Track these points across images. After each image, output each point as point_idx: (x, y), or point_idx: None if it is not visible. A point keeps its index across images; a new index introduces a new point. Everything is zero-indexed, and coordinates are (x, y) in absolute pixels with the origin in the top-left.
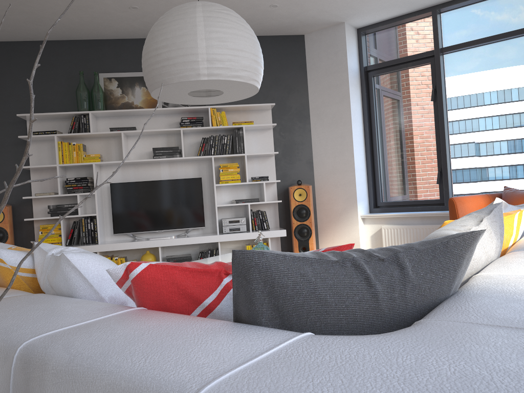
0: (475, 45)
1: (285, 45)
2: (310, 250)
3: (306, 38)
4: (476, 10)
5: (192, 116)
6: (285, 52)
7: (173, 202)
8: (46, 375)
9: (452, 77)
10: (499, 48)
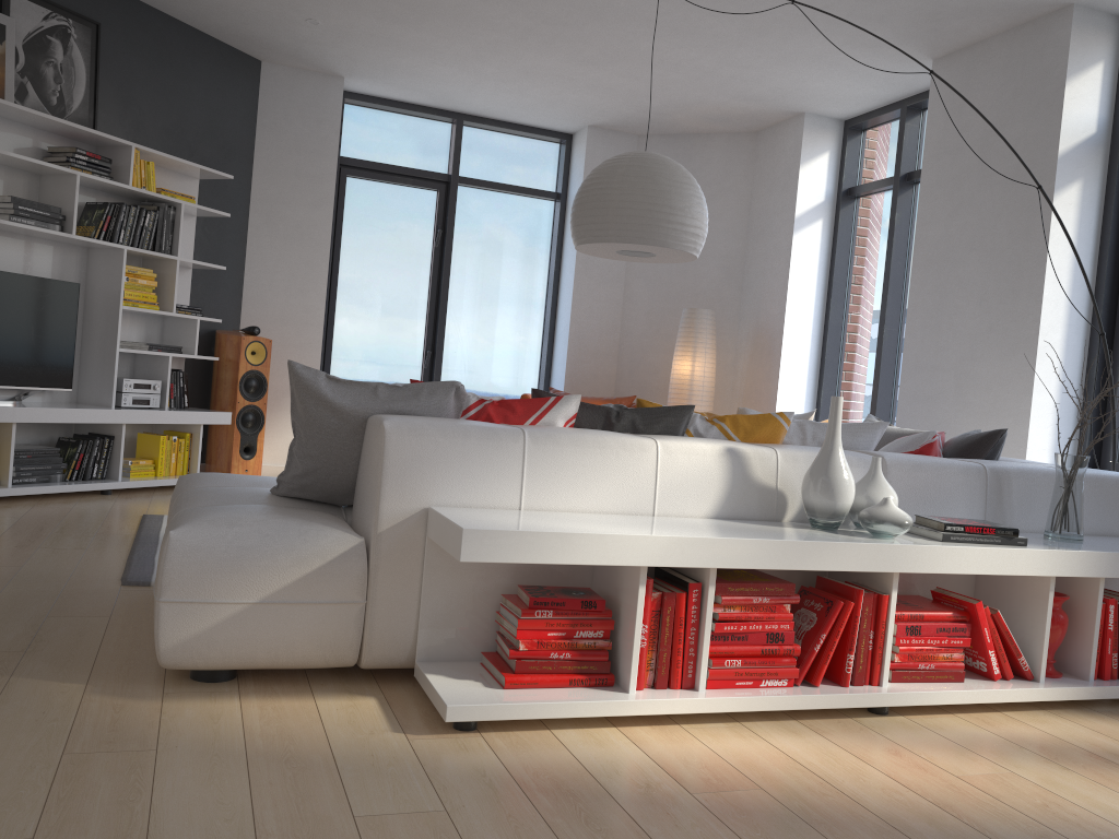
0: (498, 190)
1: (233, 67)
2: (258, 453)
3: (266, 70)
4: (505, 143)
5: (66, 146)
6: (232, 81)
7: (18, 327)
8: (1010, 475)
9: (462, 221)
10: (522, 205)
